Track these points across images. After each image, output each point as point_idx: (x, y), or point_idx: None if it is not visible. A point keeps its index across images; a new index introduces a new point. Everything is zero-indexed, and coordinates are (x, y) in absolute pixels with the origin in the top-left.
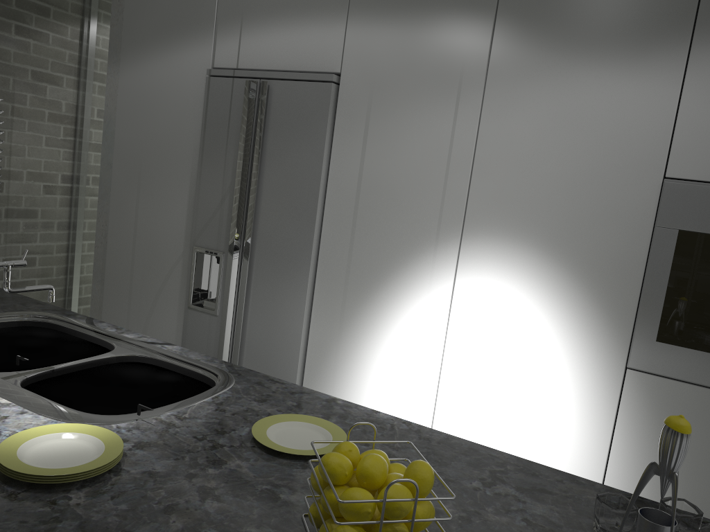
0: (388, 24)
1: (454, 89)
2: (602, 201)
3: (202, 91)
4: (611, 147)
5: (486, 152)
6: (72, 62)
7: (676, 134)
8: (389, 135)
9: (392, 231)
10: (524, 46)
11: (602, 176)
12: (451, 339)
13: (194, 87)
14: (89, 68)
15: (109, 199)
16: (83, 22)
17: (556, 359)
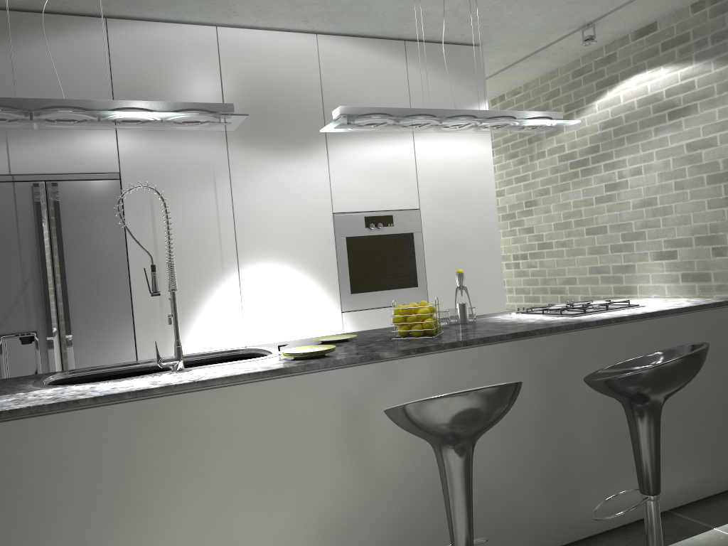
0: (152, 138)
1: (211, 178)
2: (309, 230)
3: None
4: (306, 202)
5: (241, 213)
6: None
7: (332, 191)
8: (171, 211)
9: (190, 274)
10: (248, 151)
11: (306, 217)
12: (248, 332)
13: None
14: None
15: None
16: None
17: (309, 320)
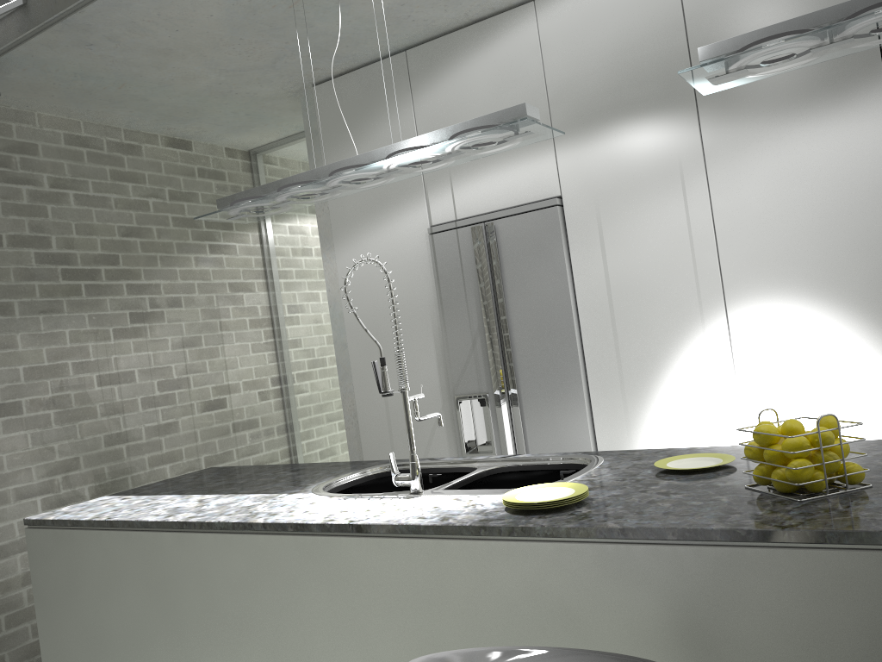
0: (596, 141)
1: (677, 179)
2: (852, 235)
3: (425, 250)
4: (843, 186)
5: (725, 224)
6: (258, 266)
7: None
8: (625, 236)
9: (655, 321)
10: (732, 124)
11: (844, 214)
12: (745, 406)
13: (416, 248)
14: (276, 267)
15: (351, 378)
16: (260, 226)
17: (857, 392)
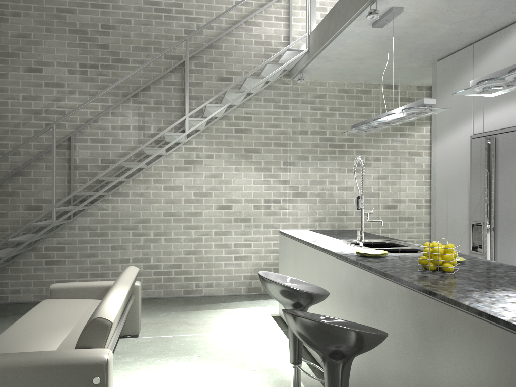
0: None
1: None
2: None
3: (469, 146)
4: None
5: None
6: (426, 144)
7: None
8: None
9: None
10: None
11: None
12: None
13: (466, 145)
14: None
15: (436, 204)
16: (431, 123)
17: None
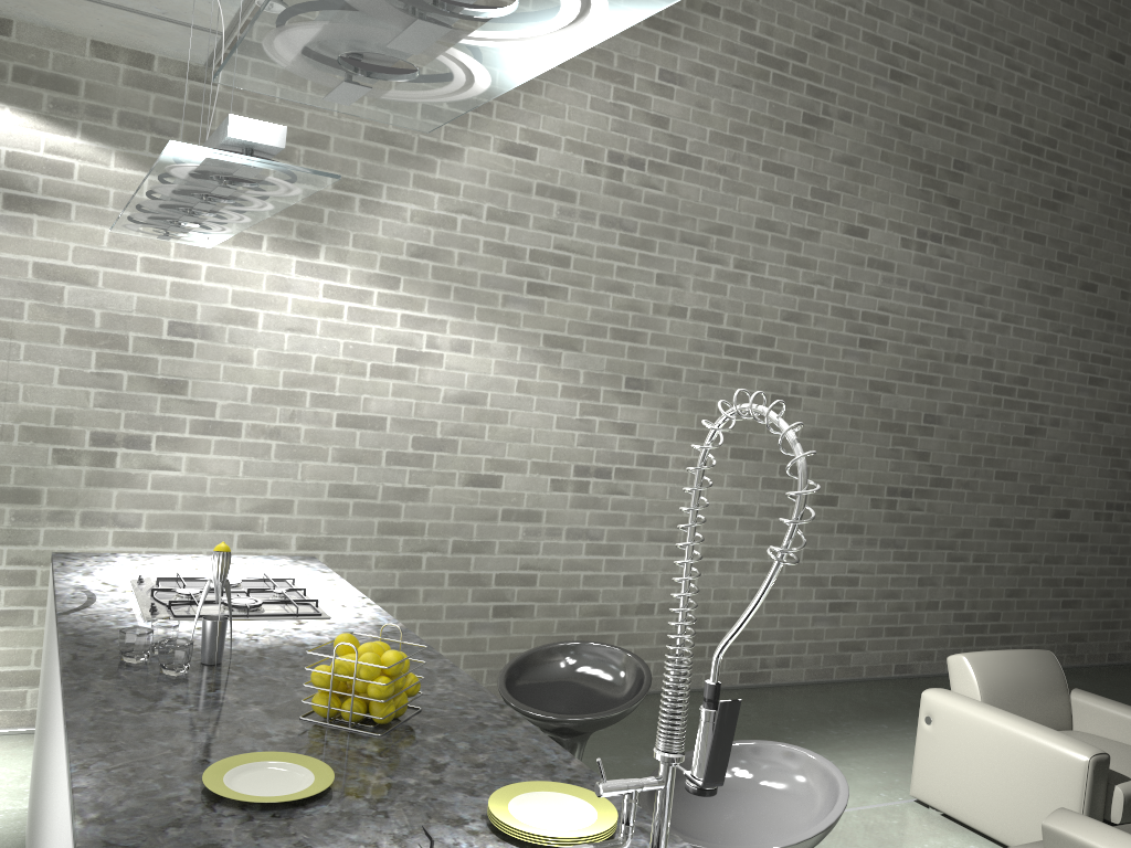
0: None
1: None
2: None
3: None
4: None
5: None
6: None
7: None
8: None
9: None
10: None
11: None
12: None
13: None
14: None
15: None
16: None
17: None
